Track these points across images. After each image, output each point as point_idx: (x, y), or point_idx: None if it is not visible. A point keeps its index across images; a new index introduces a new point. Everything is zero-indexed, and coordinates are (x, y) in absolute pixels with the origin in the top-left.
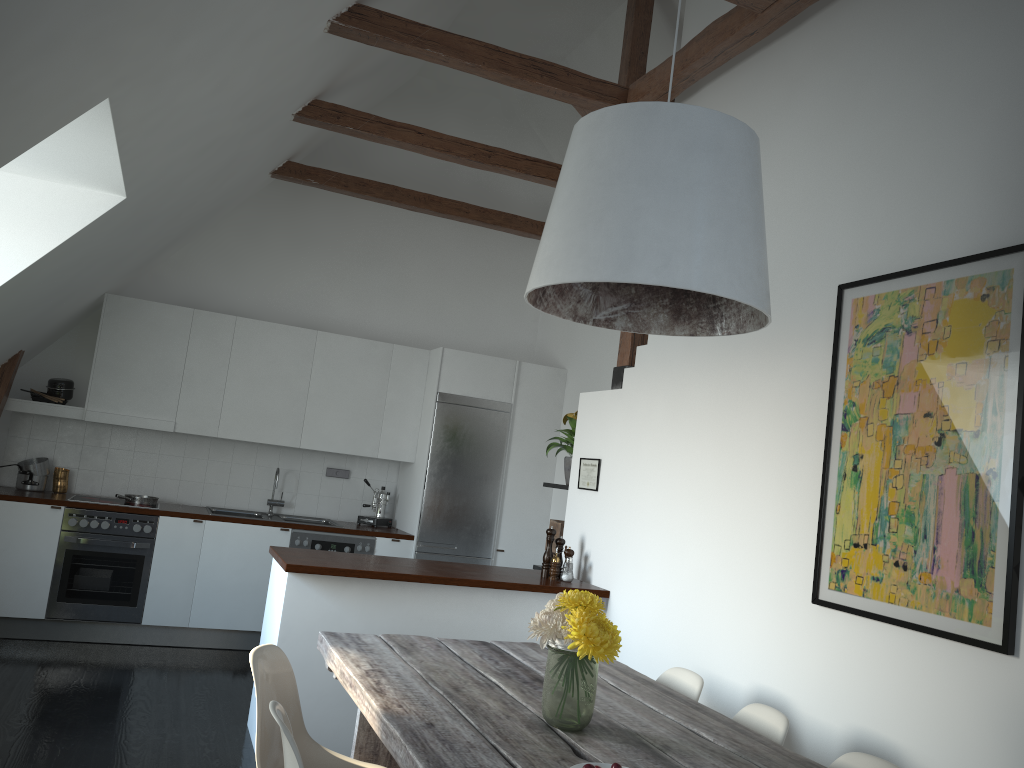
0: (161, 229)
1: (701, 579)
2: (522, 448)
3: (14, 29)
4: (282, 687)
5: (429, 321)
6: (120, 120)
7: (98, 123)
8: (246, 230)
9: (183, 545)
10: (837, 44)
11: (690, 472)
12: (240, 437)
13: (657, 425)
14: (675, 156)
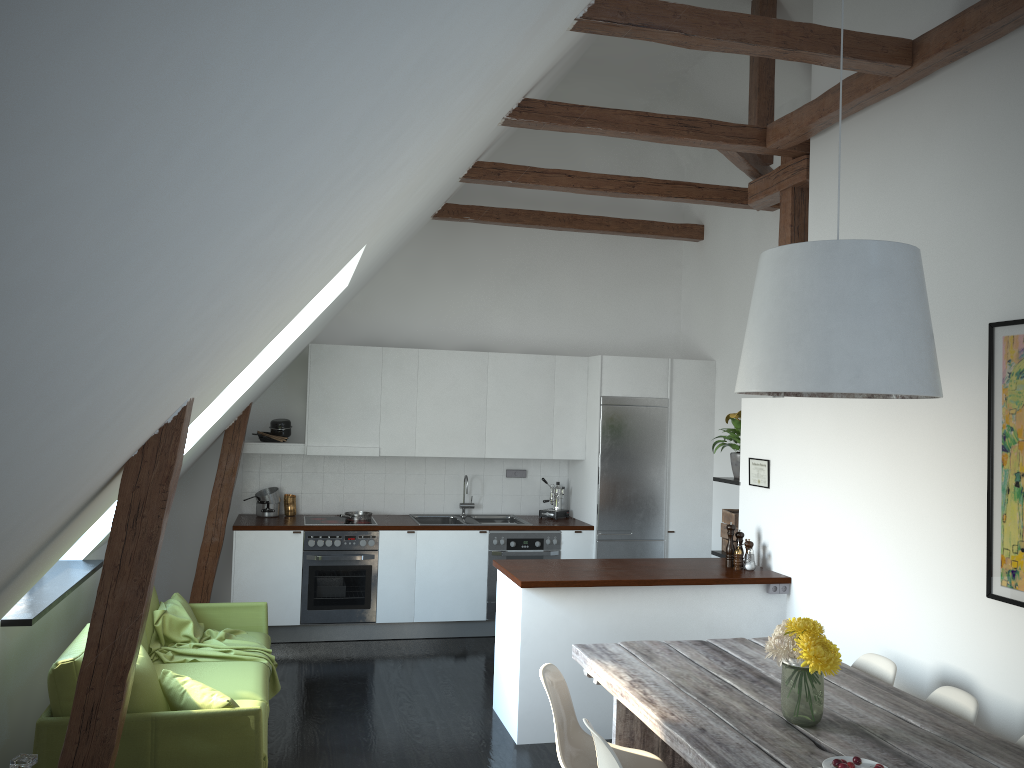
0: (356, 289)
1: (879, 571)
2: (681, 437)
3: (341, 246)
4: (561, 695)
5: (581, 327)
6: (366, 249)
7: None
8: (413, 267)
9: (401, 553)
10: (969, 99)
11: (859, 477)
12: (434, 454)
13: (823, 433)
14: (856, 285)
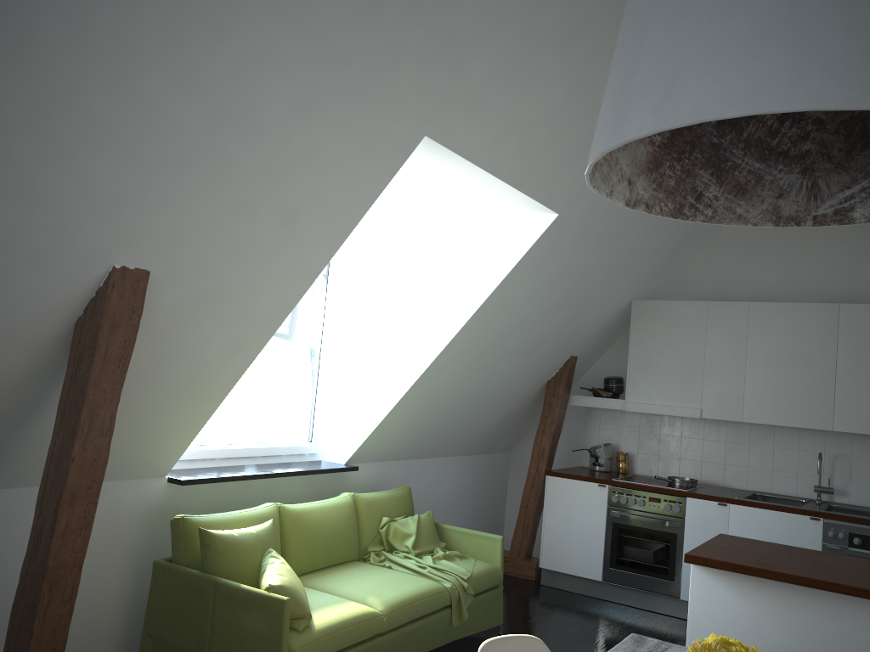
0: (648, 235)
1: None
2: None
3: (248, 109)
4: None
5: None
6: (465, 151)
7: (453, 159)
8: None
9: (710, 527)
10: None
11: None
12: (765, 421)
13: None
14: None
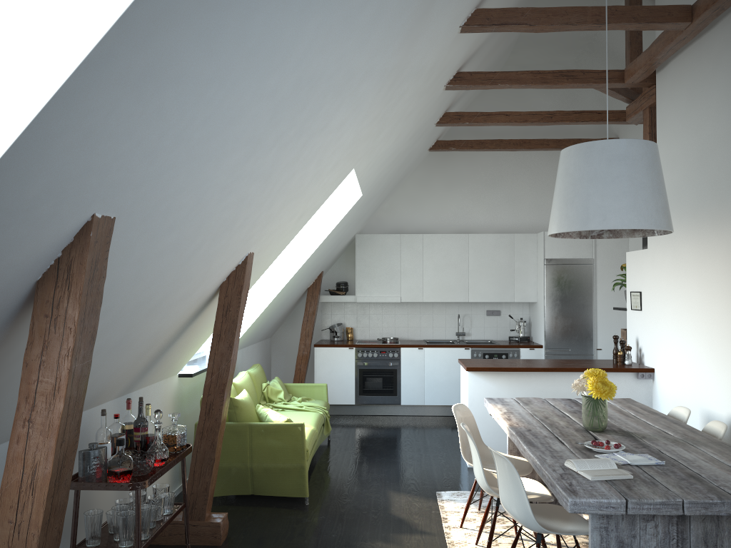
0: (378, 198)
1: (698, 357)
2: (604, 285)
3: (323, 169)
4: (468, 422)
5: (535, 214)
6: (358, 172)
7: (349, 175)
8: (420, 183)
9: (415, 362)
10: None
11: (686, 296)
12: (435, 300)
13: (667, 270)
14: (604, 166)
